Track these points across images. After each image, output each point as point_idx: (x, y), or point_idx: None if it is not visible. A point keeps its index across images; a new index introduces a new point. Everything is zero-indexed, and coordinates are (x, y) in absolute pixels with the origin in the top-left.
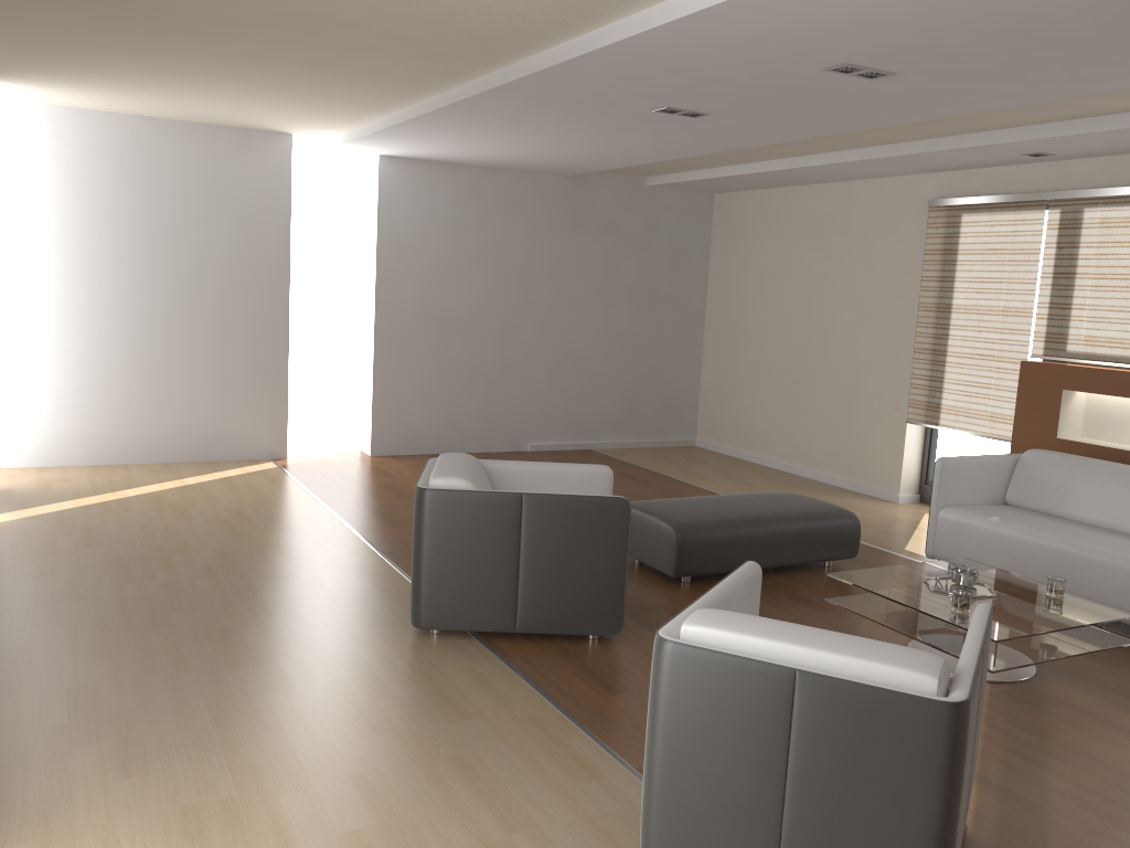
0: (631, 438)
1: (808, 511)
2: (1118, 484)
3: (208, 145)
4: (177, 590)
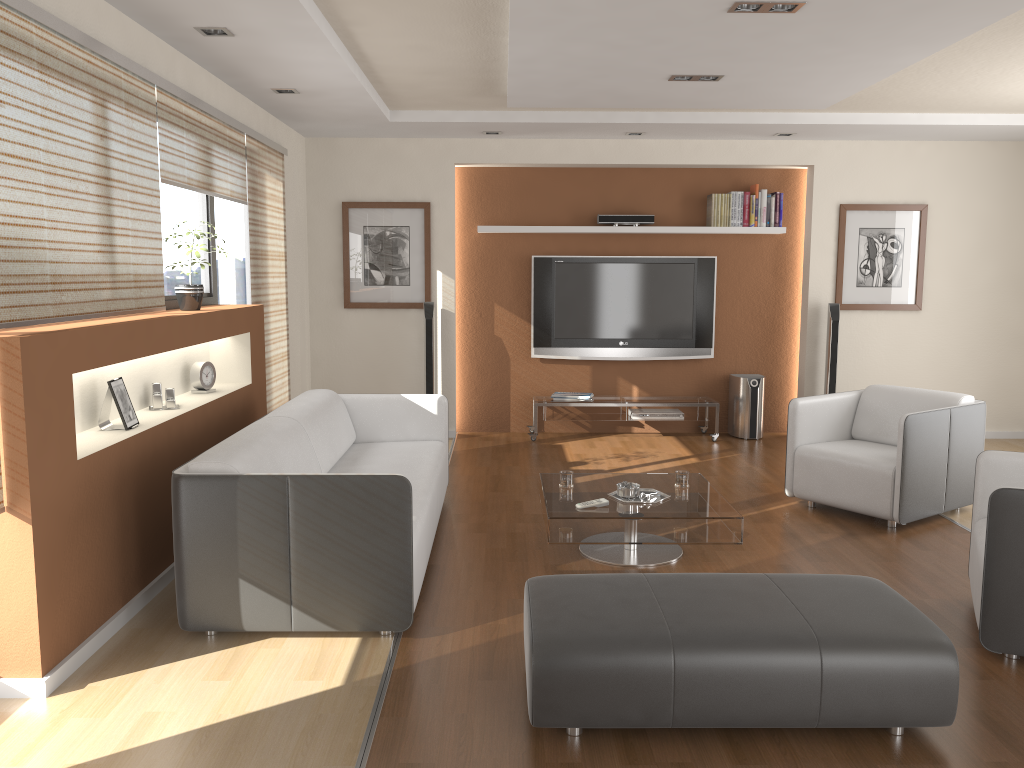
0: None
1: (620, 574)
2: (289, 448)
3: None
4: None
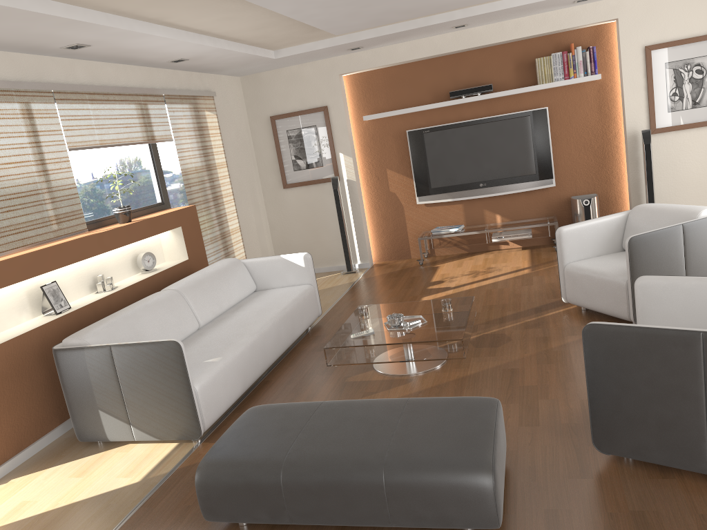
0: None
1: (307, 403)
2: (156, 314)
3: None
4: None
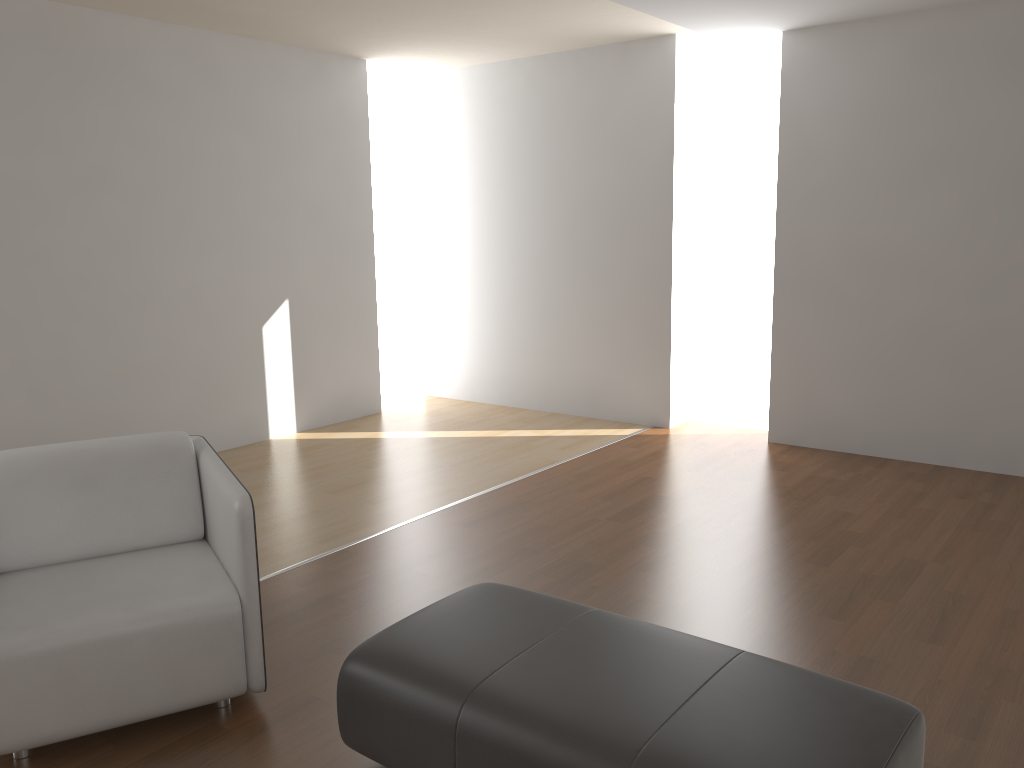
0: None
1: (679, 760)
2: None
3: (591, 70)
4: None
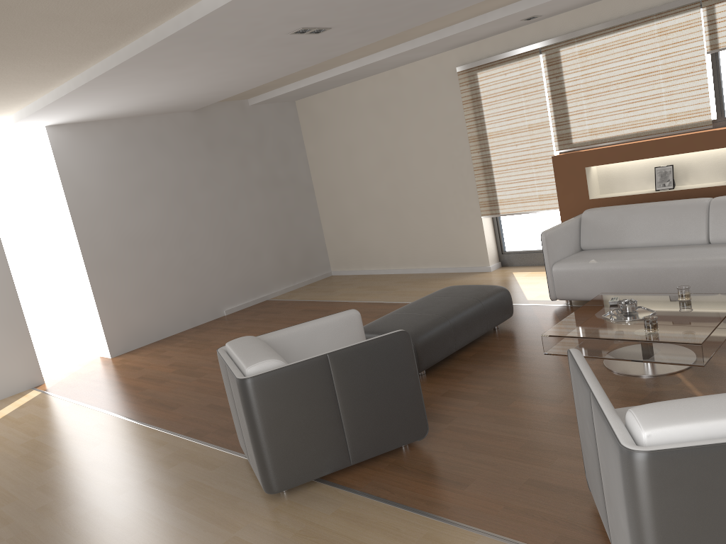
0: (291, 284)
1: (478, 295)
2: (654, 215)
3: None
4: (29, 542)
